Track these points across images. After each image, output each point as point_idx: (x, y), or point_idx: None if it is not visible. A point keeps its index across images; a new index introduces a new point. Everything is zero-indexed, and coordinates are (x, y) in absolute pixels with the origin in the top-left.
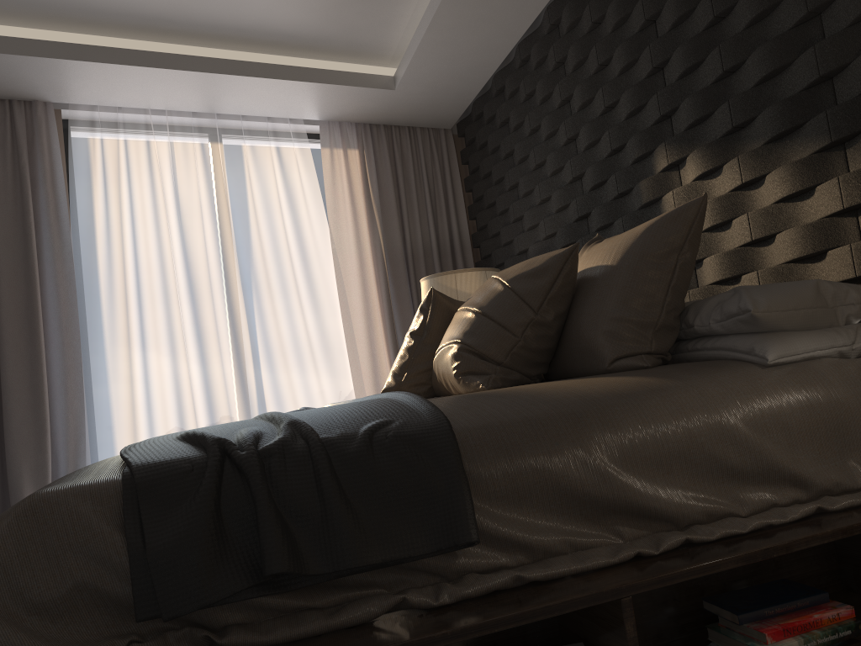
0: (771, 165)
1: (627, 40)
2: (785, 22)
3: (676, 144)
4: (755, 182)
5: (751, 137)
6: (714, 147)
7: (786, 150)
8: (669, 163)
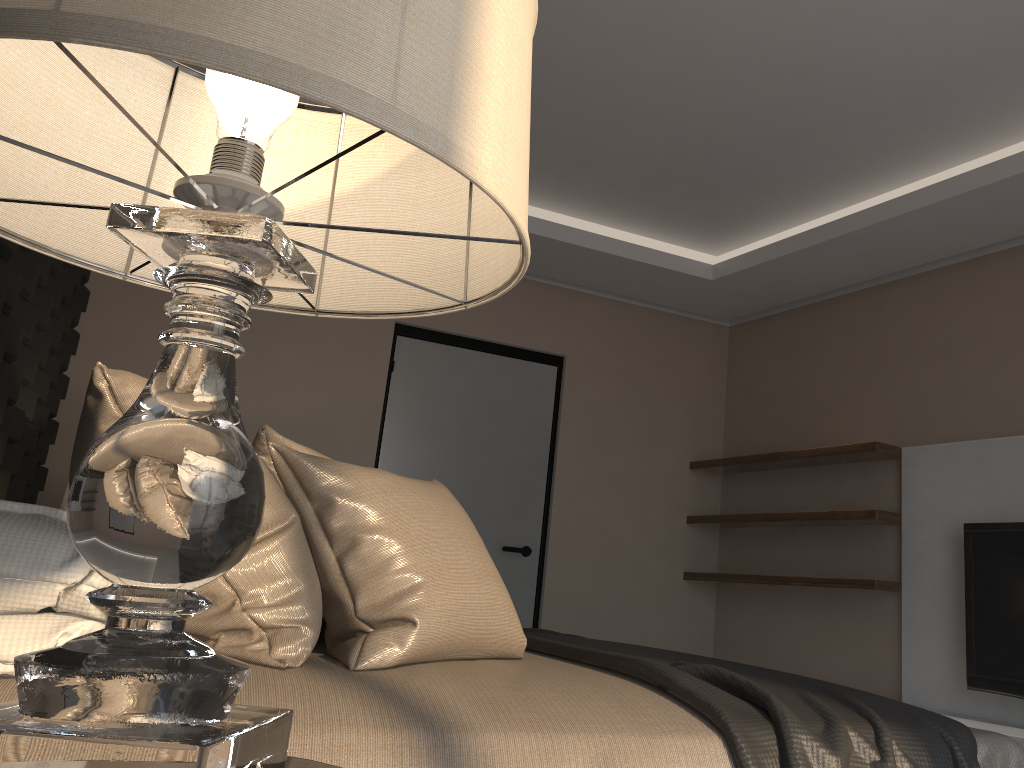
0: None
1: None
2: None
3: None
4: None
5: None
6: None
7: None
8: None
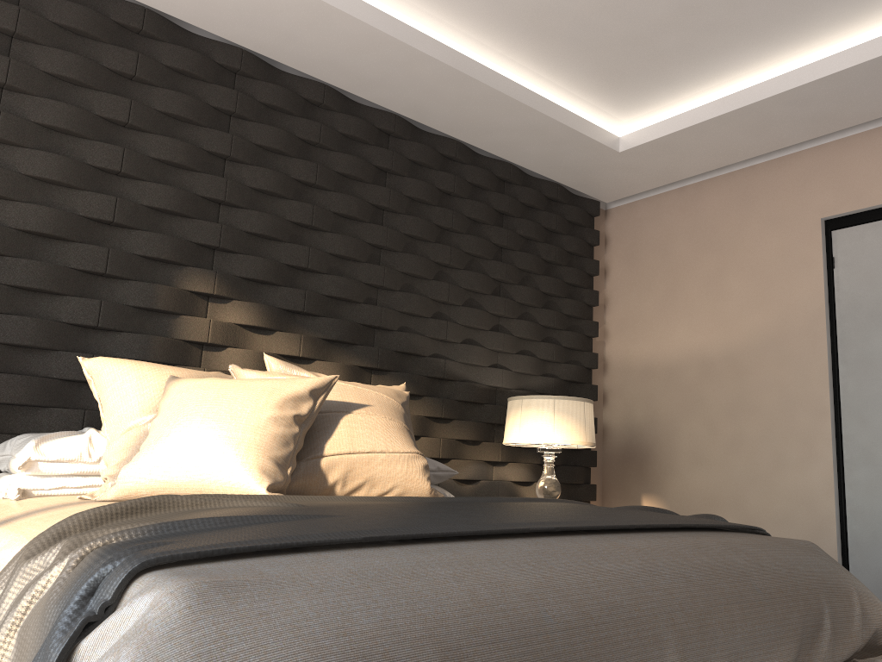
0: (322, 355)
1: (194, 147)
2: (361, 276)
3: (229, 282)
4: (295, 357)
5: (305, 325)
6: (275, 313)
7: (334, 352)
8: (216, 294)
